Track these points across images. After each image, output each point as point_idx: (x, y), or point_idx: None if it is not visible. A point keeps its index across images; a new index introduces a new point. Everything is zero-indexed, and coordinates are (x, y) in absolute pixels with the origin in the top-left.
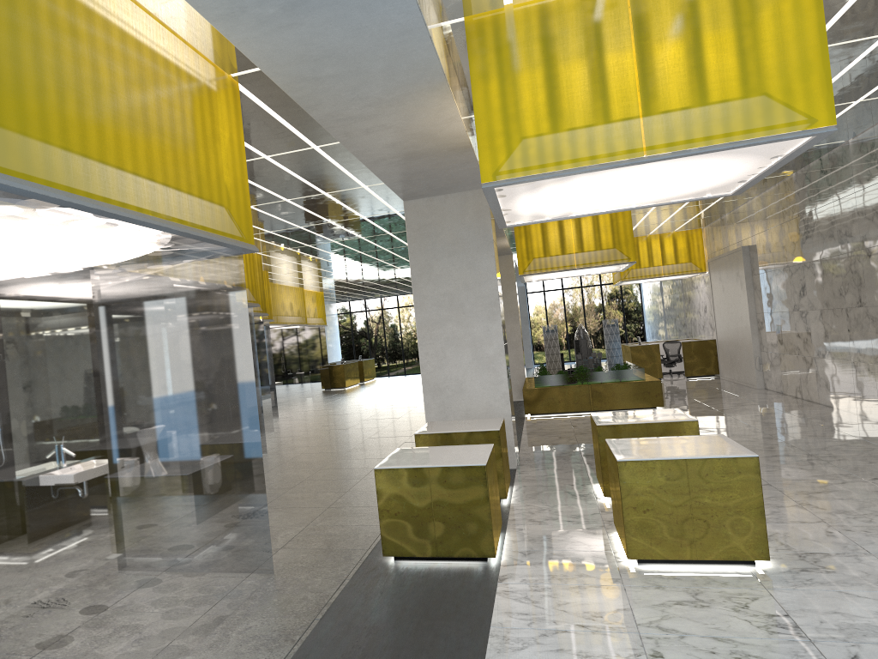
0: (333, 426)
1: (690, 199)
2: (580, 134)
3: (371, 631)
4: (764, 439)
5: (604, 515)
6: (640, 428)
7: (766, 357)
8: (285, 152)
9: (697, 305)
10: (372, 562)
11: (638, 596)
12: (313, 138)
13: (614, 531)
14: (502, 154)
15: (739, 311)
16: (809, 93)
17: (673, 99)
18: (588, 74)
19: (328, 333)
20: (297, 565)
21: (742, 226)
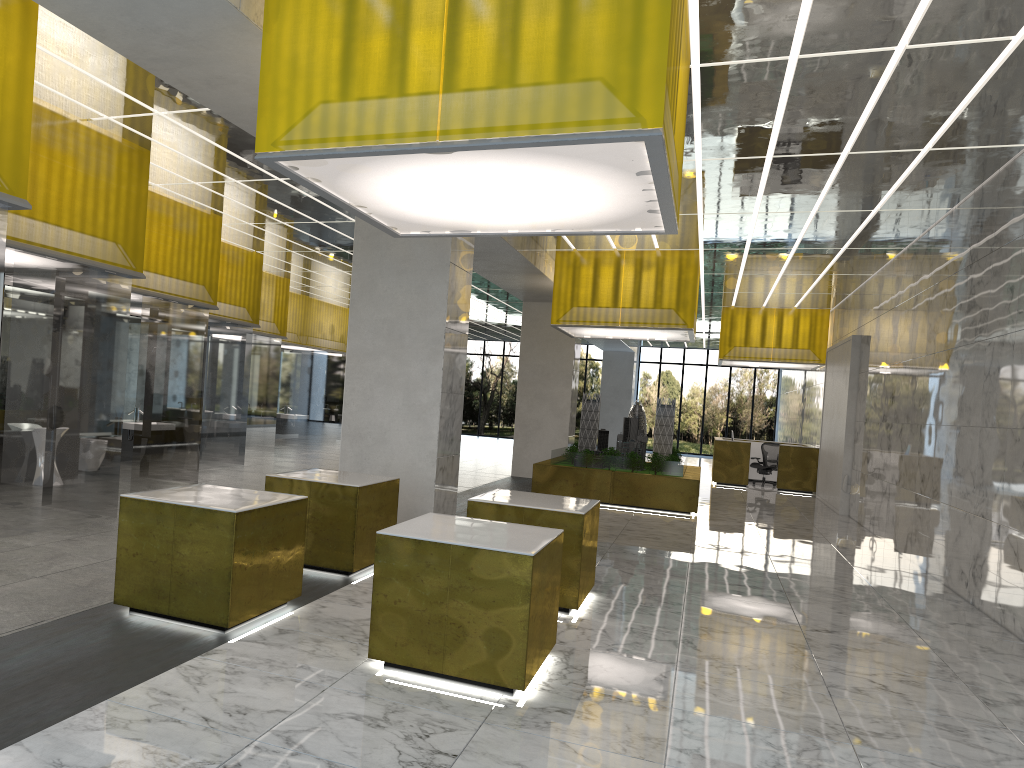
0: None
1: (616, 231)
2: (371, 103)
3: None
4: (757, 566)
5: None
6: (516, 512)
7: (855, 477)
8: (179, 110)
9: (815, 404)
10: (106, 609)
11: (324, 701)
12: None
13: None
14: (282, 118)
15: (840, 415)
16: (638, 82)
17: (480, 71)
18: (392, 25)
19: None
20: (23, 597)
21: (860, 310)
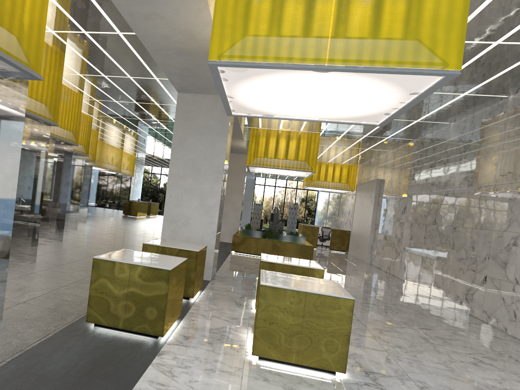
0: (115, 235)
1: (352, 122)
2: (285, 38)
3: (39, 378)
4: (363, 292)
5: (251, 320)
6: (287, 268)
7: (375, 246)
8: (98, 31)
9: (345, 209)
10: (78, 324)
11: (249, 385)
12: (117, 24)
13: (252, 333)
14: (227, 41)
15: (367, 216)
16: (448, 43)
17: (355, 27)
18: None
19: (135, 182)
20: (24, 317)
21: (379, 167)
